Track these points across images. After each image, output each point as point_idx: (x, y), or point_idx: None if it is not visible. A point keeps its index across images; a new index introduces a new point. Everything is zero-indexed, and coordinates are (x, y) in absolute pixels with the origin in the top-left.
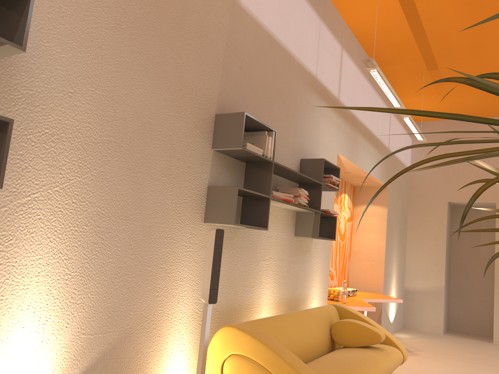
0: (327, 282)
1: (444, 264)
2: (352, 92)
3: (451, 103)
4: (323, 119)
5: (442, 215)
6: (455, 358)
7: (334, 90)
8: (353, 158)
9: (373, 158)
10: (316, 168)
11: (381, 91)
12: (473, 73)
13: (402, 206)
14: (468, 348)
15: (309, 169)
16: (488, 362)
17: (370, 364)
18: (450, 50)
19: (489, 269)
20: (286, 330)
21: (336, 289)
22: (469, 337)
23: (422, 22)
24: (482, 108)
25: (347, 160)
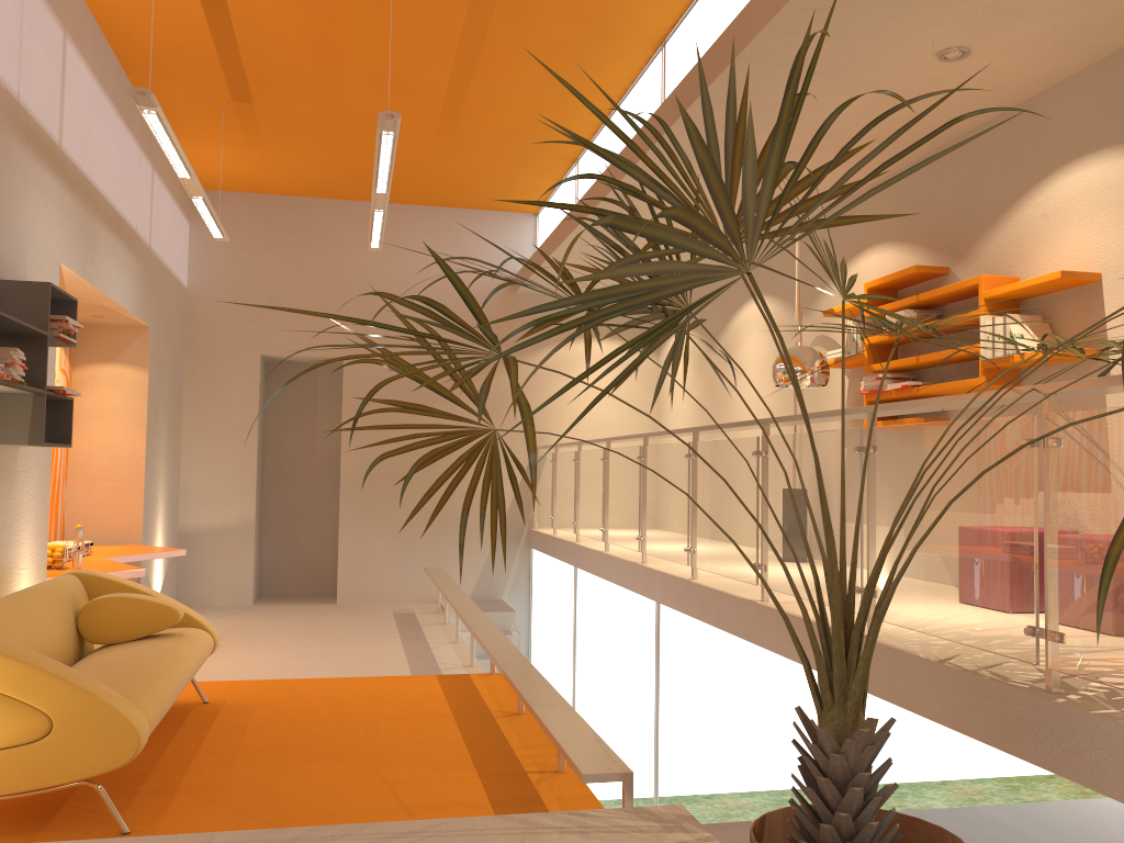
0: (46, 532)
1: (255, 474)
2: (85, 130)
3: (270, 165)
4: (34, 190)
5: (252, 382)
6: (282, 638)
7: (52, 127)
8: (89, 271)
9: (124, 268)
10: (32, 302)
11: (136, 126)
12: (313, 122)
13: (174, 364)
14: (299, 620)
15: (17, 303)
16: (333, 633)
17: (170, 658)
18: (278, 77)
19: (331, 476)
20: (7, 630)
21: (59, 545)
22: (297, 602)
23: (231, 18)
24: (323, 183)
25: (77, 277)
